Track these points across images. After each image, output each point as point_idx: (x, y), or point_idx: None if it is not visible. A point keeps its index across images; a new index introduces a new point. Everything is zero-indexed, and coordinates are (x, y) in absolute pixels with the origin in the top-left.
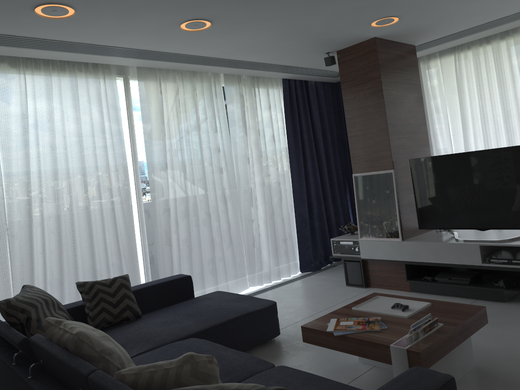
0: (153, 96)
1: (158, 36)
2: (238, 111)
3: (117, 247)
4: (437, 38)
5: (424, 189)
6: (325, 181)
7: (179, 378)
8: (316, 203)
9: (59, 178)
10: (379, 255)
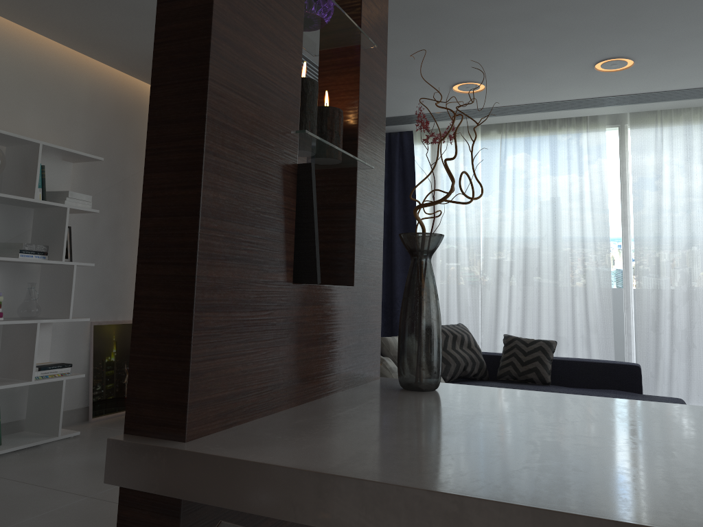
0: (653, 146)
1: (593, 83)
2: None
3: (585, 318)
4: None
5: None
6: None
7: None
8: None
9: (531, 237)
10: None
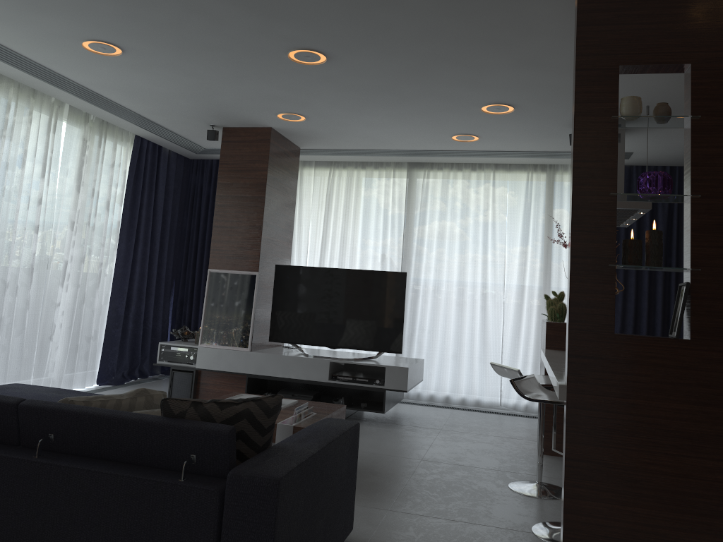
0: None
1: (42, 40)
2: (74, 159)
3: None
4: (324, 148)
5: (284, 299)
6: (152, 274)
7: (132, 408)
8: (136, 299)
9: None
10: (219, 365)
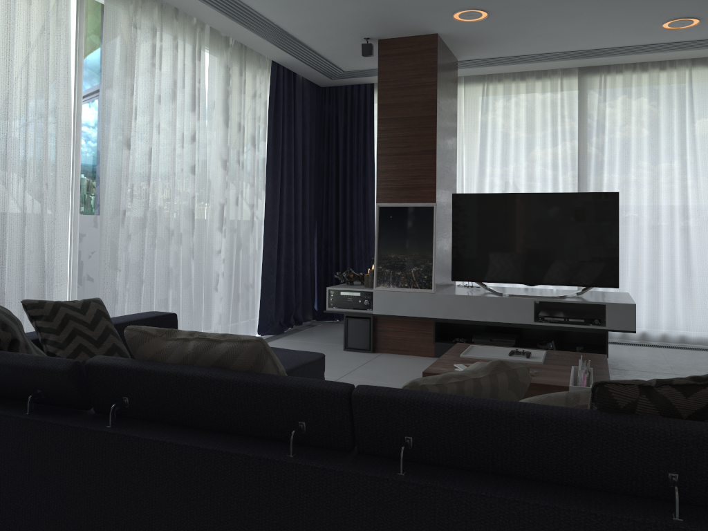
0: (120, 28)
1: None
2: (219, 90)
3: (41, 258)
4: (486, 57)
5: (466, 232)
6: (298, 215)
7: (495, 391)
8: (285, 242)
9: None
10: (400, 310)
